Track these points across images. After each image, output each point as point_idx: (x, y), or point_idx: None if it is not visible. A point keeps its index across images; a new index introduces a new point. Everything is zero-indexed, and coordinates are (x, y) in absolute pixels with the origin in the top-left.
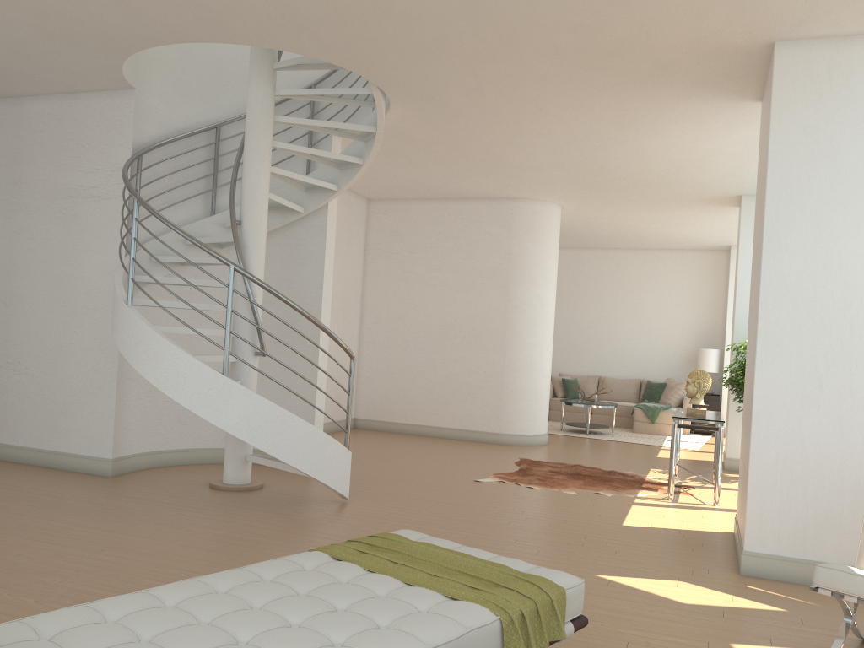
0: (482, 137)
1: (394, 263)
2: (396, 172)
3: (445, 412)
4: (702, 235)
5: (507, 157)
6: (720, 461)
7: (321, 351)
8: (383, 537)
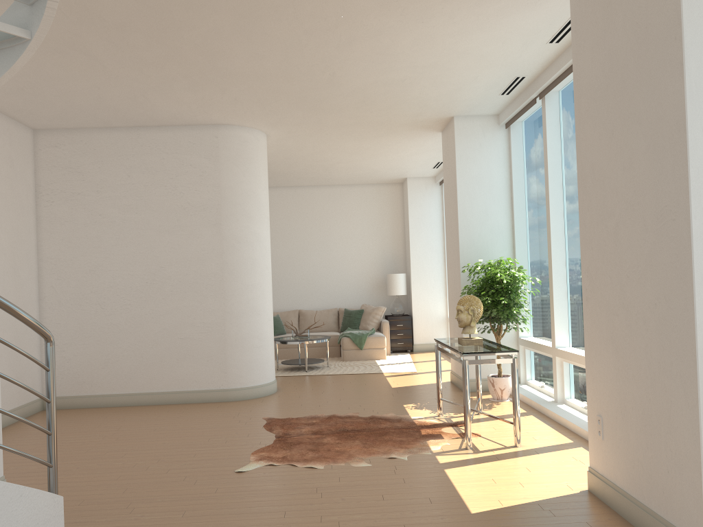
0: (202, 18)
1: (77, 206)
2: (73, 84)
3: (159, 374)
4: (388, 168)
5: (227, 58)
6: (518, 395)
7: None
8: None
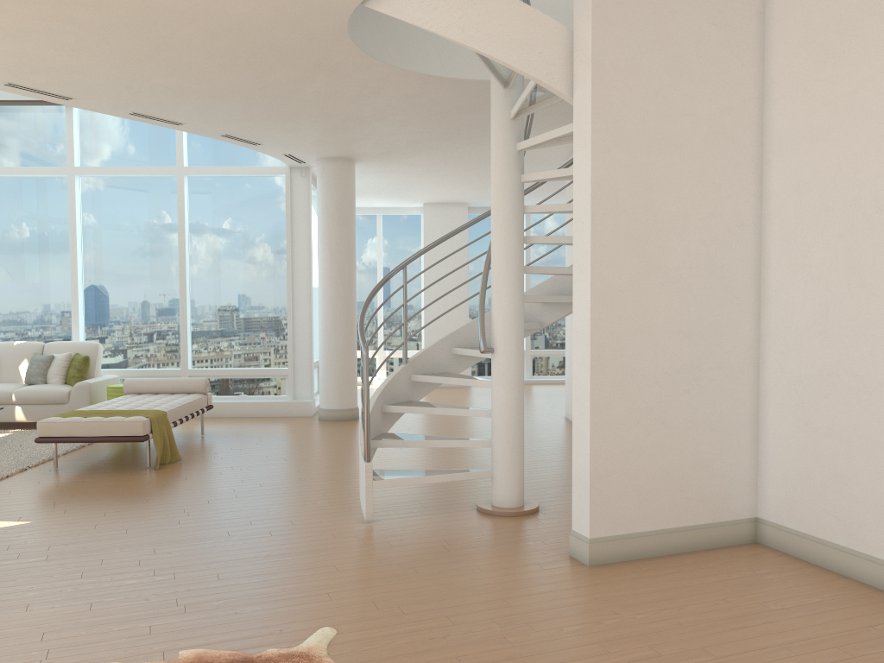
0: None
1: None
2: None
3: None
4: None
5: None
6: None
7: (575, 354)
8: (141, 413)
